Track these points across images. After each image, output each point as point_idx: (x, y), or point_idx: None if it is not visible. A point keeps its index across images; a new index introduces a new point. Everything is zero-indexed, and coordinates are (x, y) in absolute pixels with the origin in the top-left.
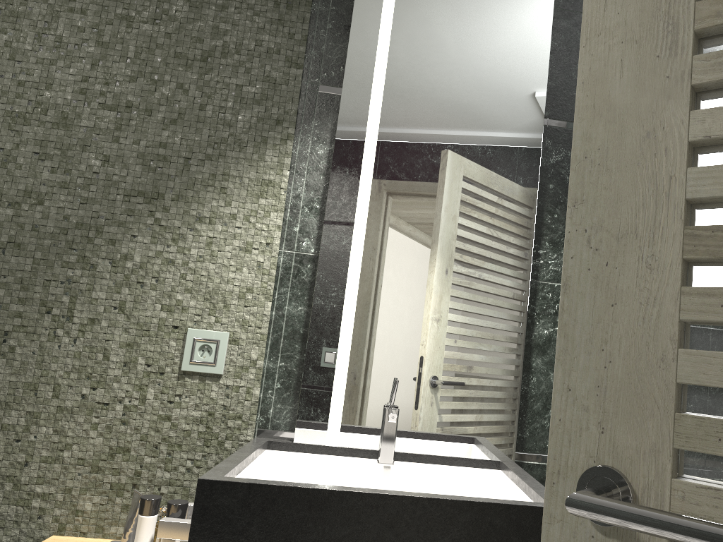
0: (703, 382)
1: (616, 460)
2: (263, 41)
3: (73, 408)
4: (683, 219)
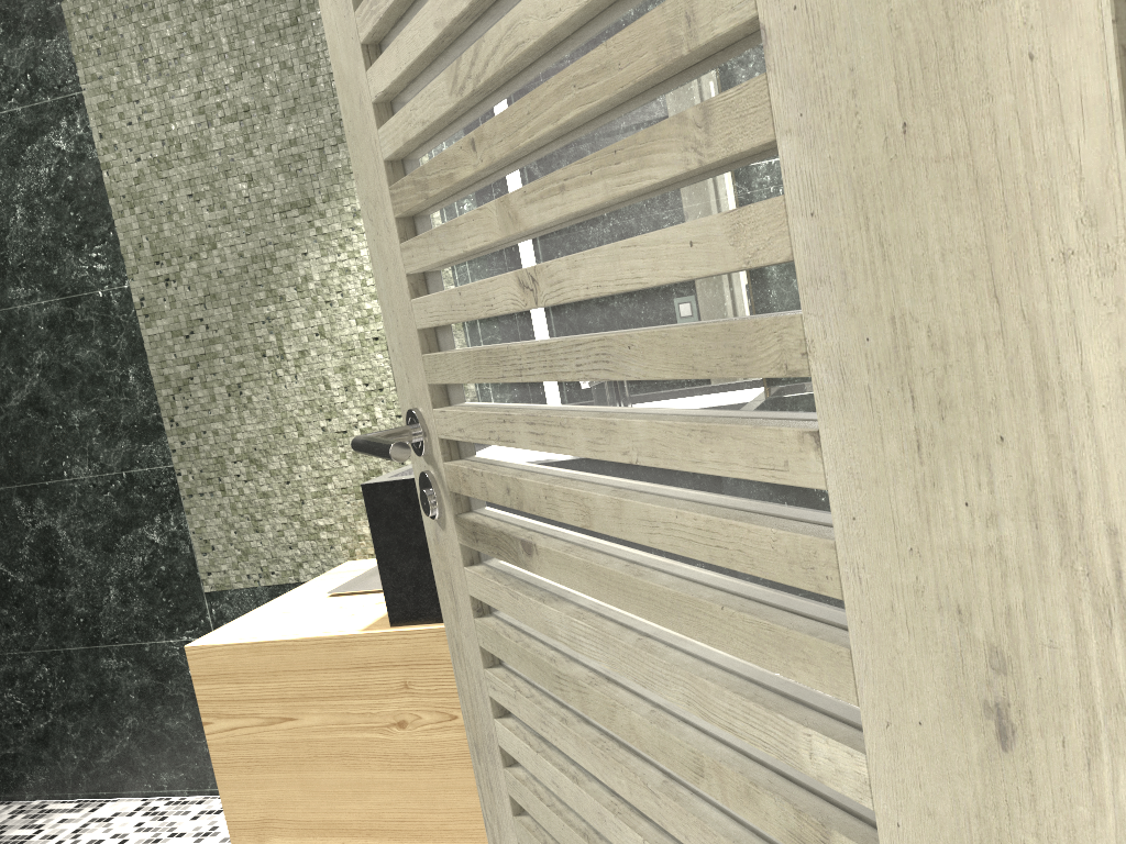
0: (423, 325)
1: (417, 402)
2: None
3: (319, 442)
4: (387, 180)
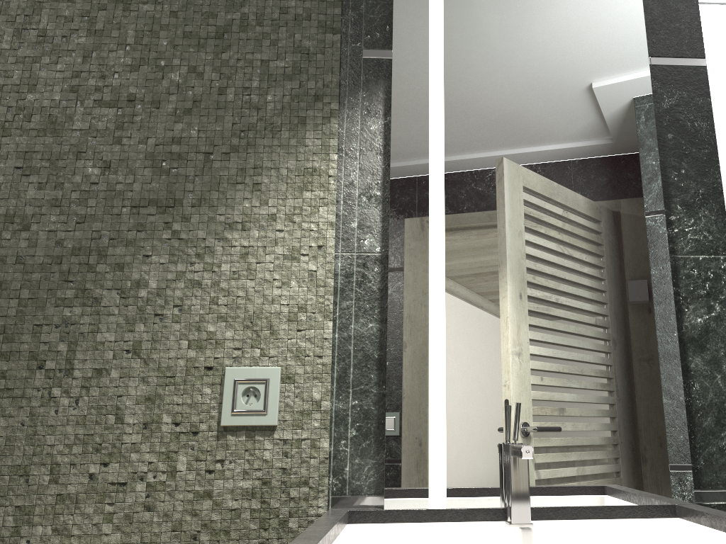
0: None
1: None
2: (288, 7)
3: (78, 494)
4: None
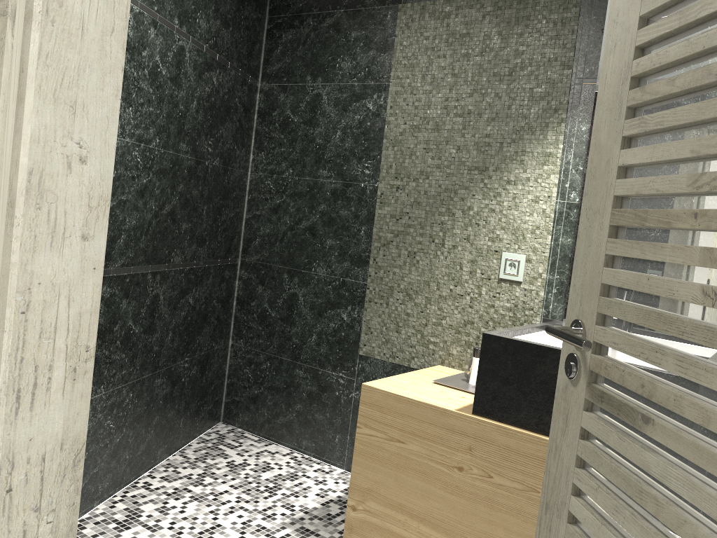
0: (607, 282)
1: (582, 317)
2: (545, 53)
3: (446, 296)
4: (611, 205)
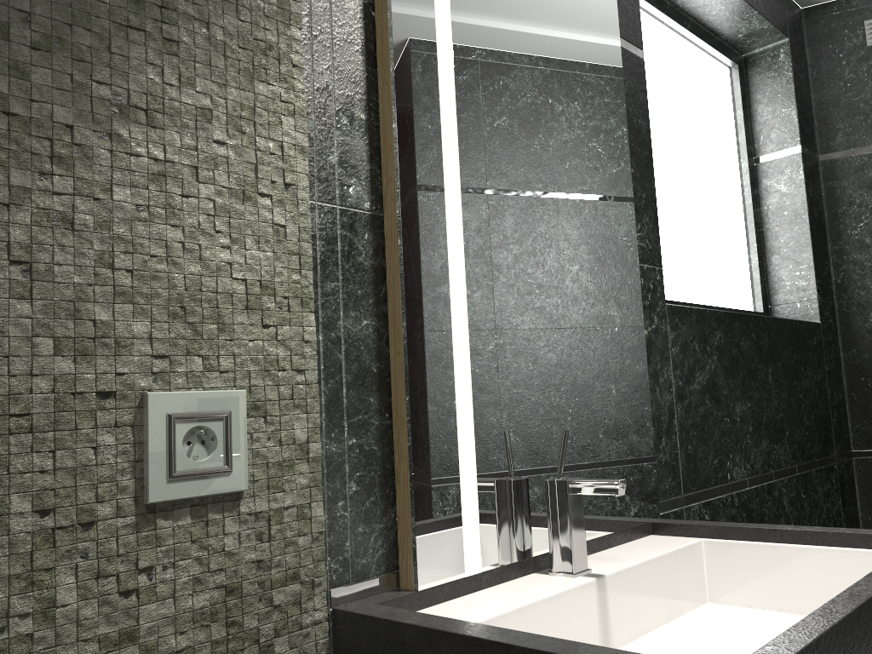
0: None
1: None
2: None
3: None
4: None
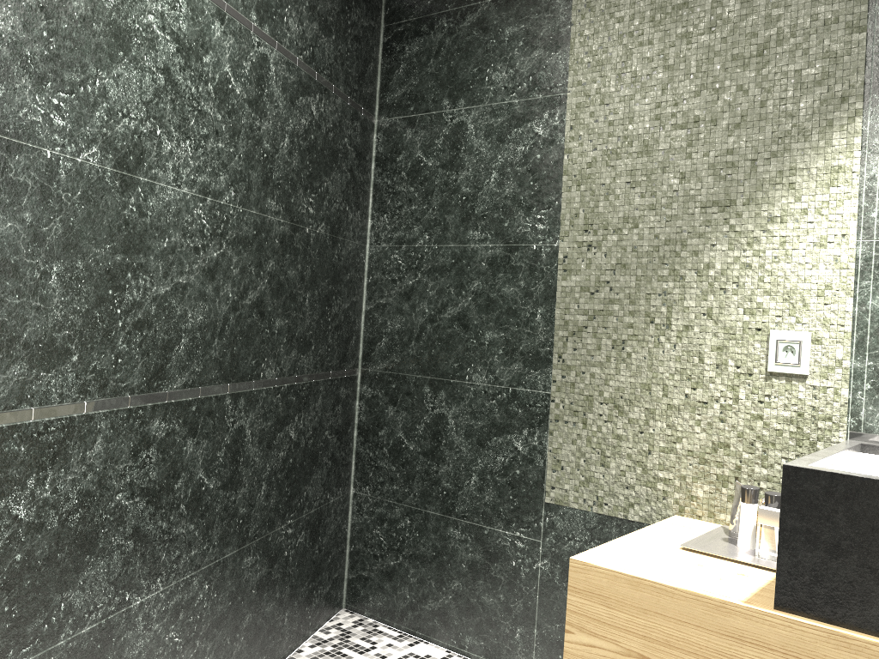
0: None
1: None
2: (818, 14)
3: (679, 406)
4: None
